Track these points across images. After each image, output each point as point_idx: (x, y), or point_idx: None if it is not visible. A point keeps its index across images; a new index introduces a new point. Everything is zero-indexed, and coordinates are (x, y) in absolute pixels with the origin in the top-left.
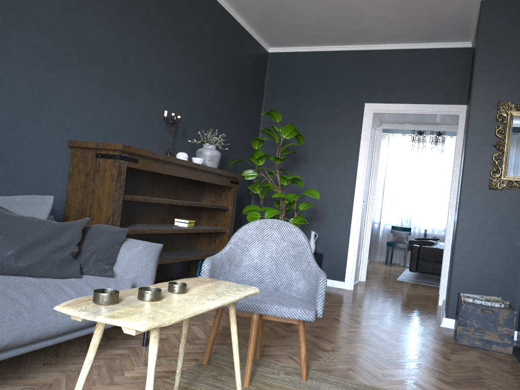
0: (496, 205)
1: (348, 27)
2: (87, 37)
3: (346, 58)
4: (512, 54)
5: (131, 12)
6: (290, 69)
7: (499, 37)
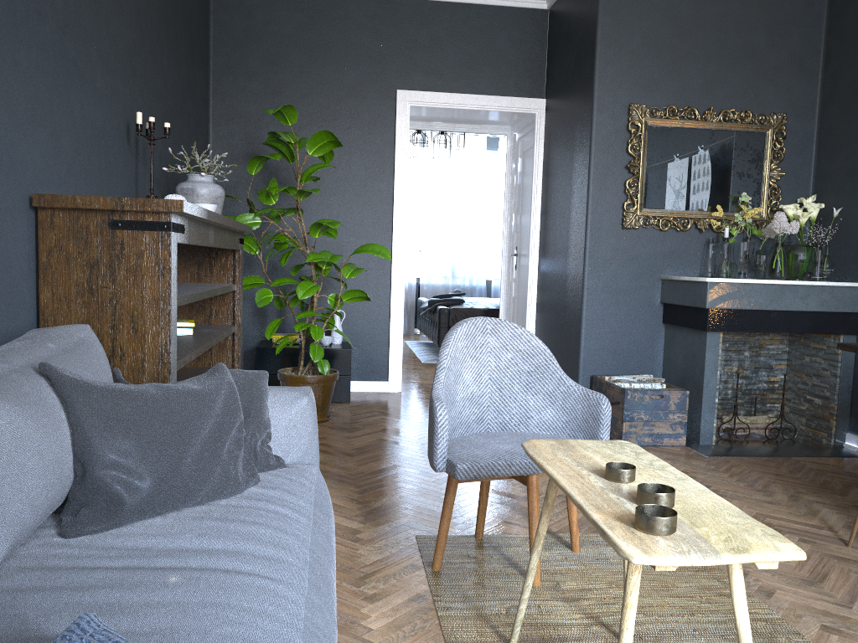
0: (631, 251)
1: None
2: None
3: (357, 8)
4: (643, 35)
5: None
6: (257, 20)
7: (627, 8)
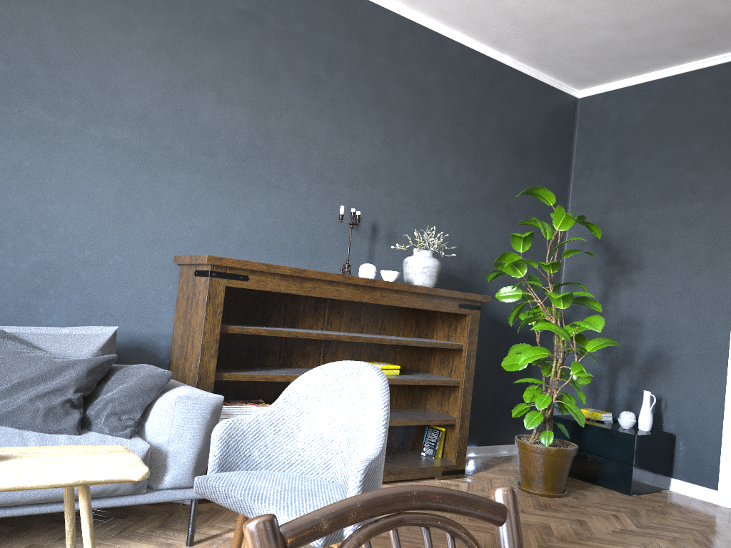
0: None
1: (684, 25)
2: (202, 122)
3: (707, 80)
4: None
5: (278, 80)
6: (612, 118)
7: None
